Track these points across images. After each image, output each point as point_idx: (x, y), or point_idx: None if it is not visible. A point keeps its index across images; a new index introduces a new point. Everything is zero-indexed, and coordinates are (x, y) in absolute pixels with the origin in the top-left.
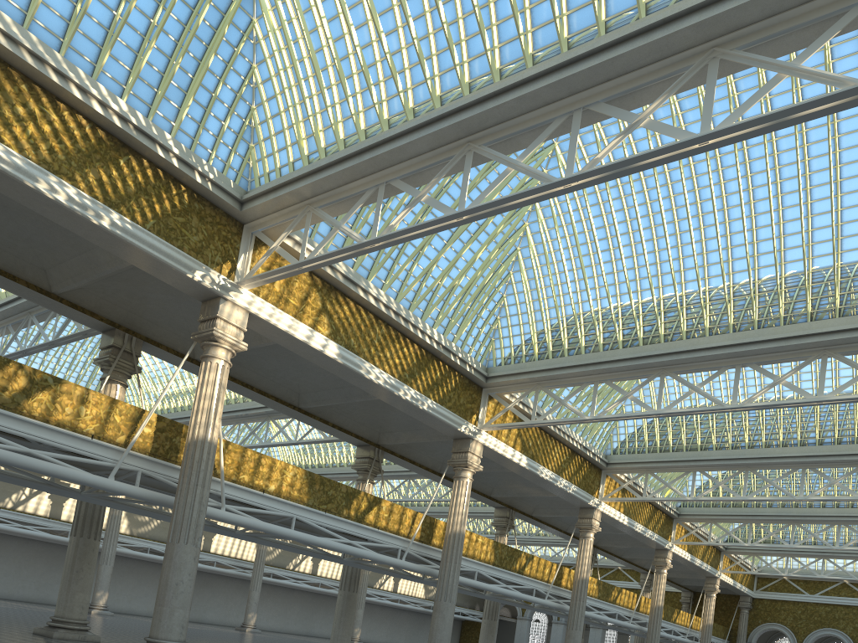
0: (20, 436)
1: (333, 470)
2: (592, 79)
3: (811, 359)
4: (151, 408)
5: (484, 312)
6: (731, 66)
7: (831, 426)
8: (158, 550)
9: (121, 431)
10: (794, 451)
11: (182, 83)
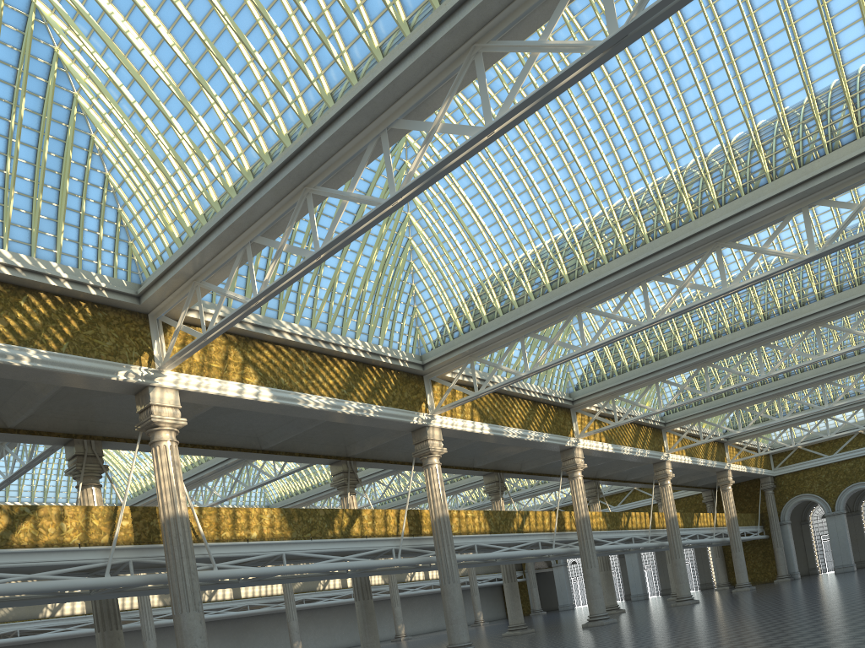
0: (18, 566)
1: (327, 487)
2: (384, 103)
3: (707, 255)
4: (142, 486)
5: (400, 306)
6: (497, 52)
7: (771, 298)
8: None
9: (103, 532)
10: (744, 333)
11: (50, 213)
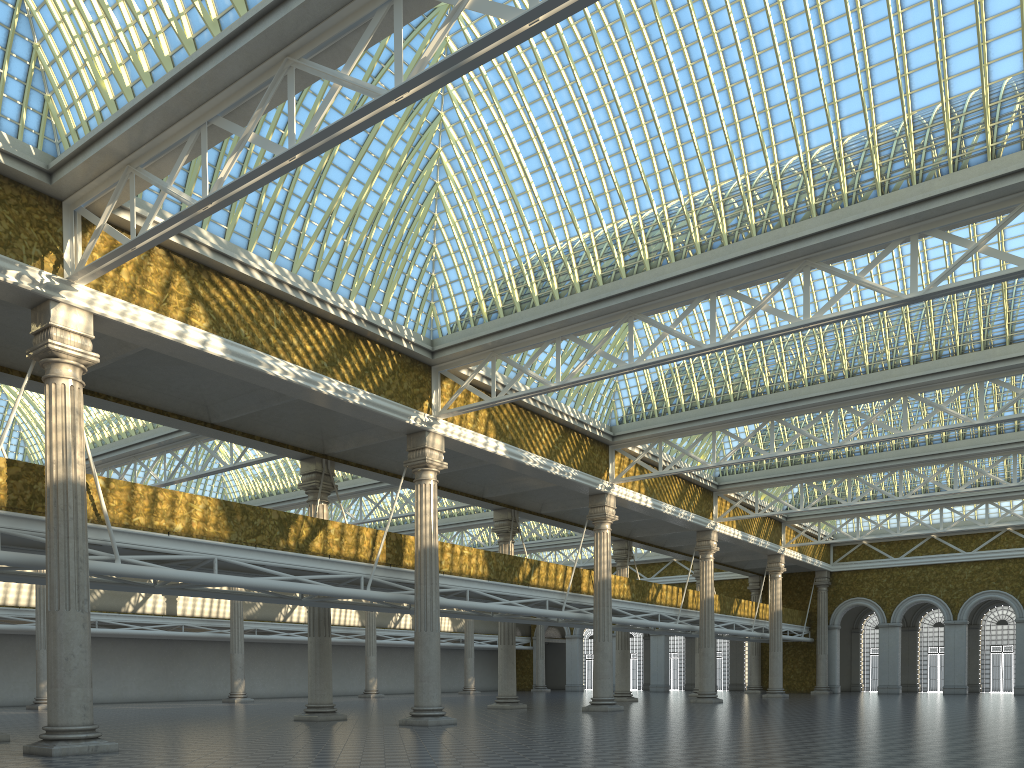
0: None
1: (302, 494)
2: None
3: (792, 274)
4: None
5: (414, 270)
6: None
7: (860, 352)
8: (109, 622)
9: None
10: (822, 389)
11: None
